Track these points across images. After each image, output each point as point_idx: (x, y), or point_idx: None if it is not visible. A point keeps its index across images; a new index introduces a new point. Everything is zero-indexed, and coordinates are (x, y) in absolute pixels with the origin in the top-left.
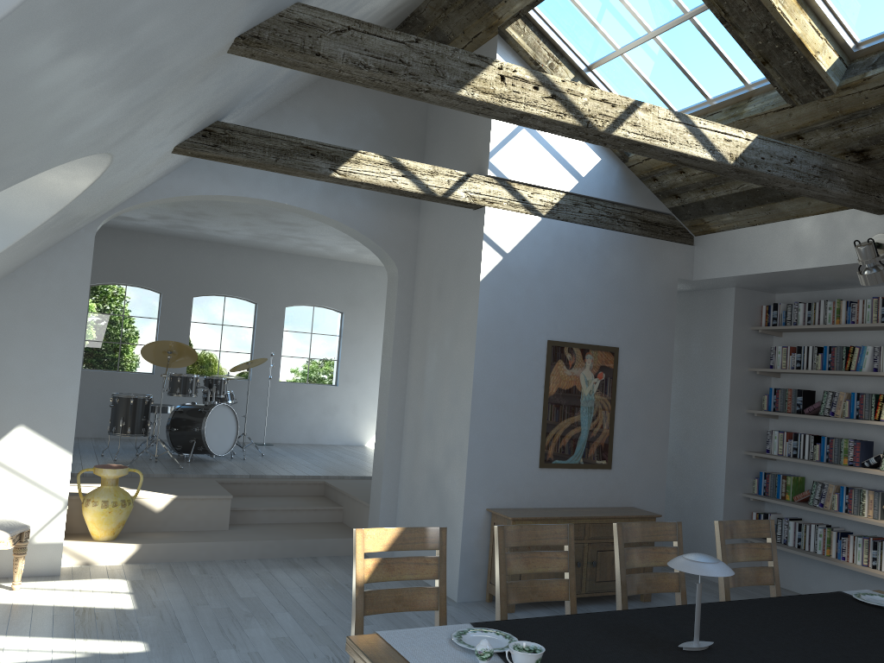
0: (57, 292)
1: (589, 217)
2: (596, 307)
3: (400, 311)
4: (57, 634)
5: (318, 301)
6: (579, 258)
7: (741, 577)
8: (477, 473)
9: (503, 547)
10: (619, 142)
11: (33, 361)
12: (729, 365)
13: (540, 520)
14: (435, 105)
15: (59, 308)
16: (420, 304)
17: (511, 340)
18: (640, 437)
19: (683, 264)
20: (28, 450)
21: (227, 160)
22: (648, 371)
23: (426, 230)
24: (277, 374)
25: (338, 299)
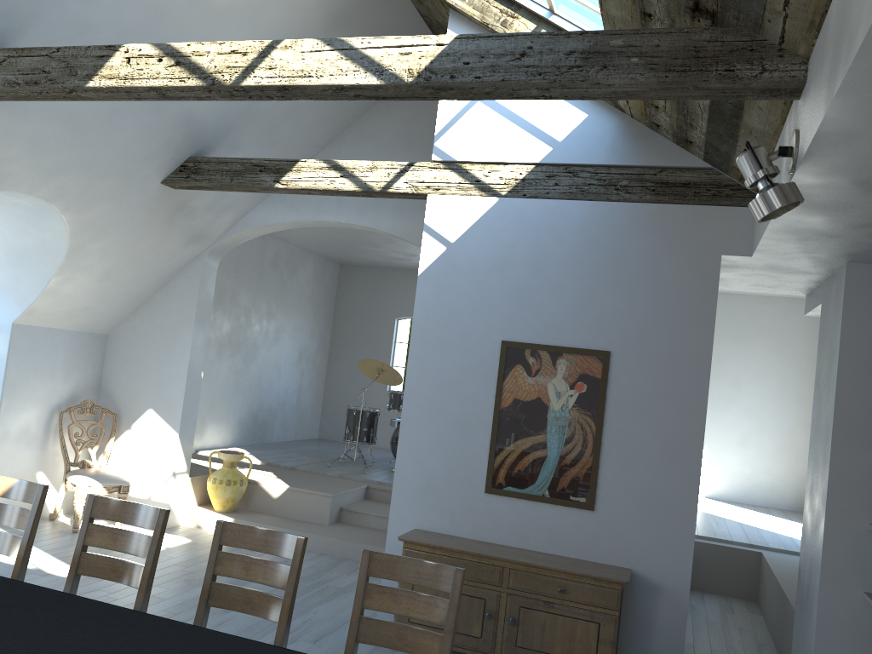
0: (177, 309)
1: (569, 190)
2: (575, 300)
3: None
4: (57, 555)
5: None
6: (551, 240)
7: (392, 637)
8: (406, 487)
9: (88, 516)
10: (267, 91)
11: (160, 361)
12: (835, 383)
13: (440, 549)
14: None
15: (177, 321)
16: None
17: (453, 340)
18: (646, 474)
19: (732, 235)
20: (153, 428)
21: (203, 187)
22: (663, 385)
23: None
24: None
25: None
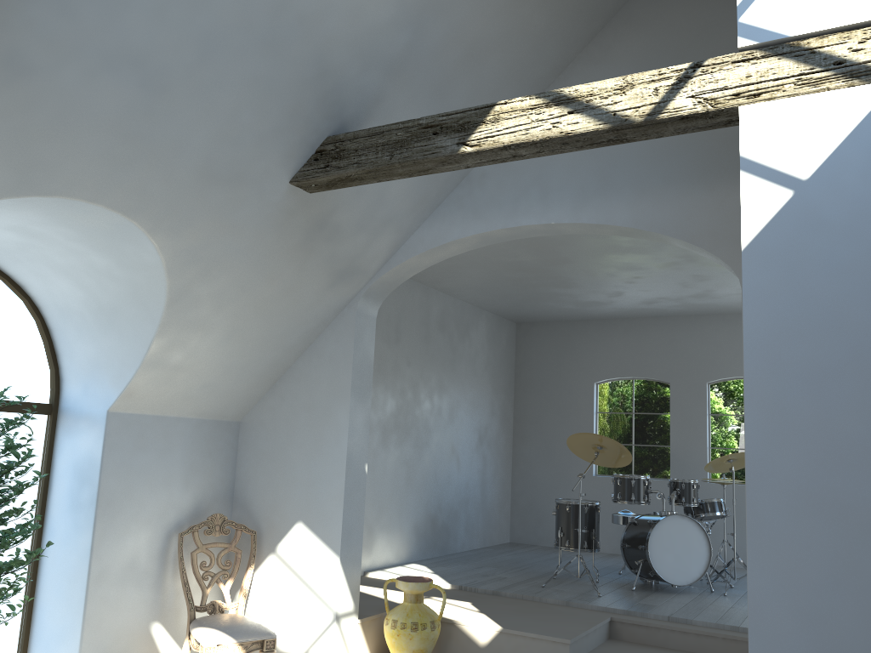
0: (326, 377)
1: None
2: None
3: None
4: None
5: None
6: None
7: None
8: None
9: None
10: None
11: (308, 452)
12: None
13: None
14: None
15: (328, 395)
16: None
17: (840, 361)
18: None
19: None
20: (304, 549)
21: (350, 179)
22: None
23: None
24: None
25: None
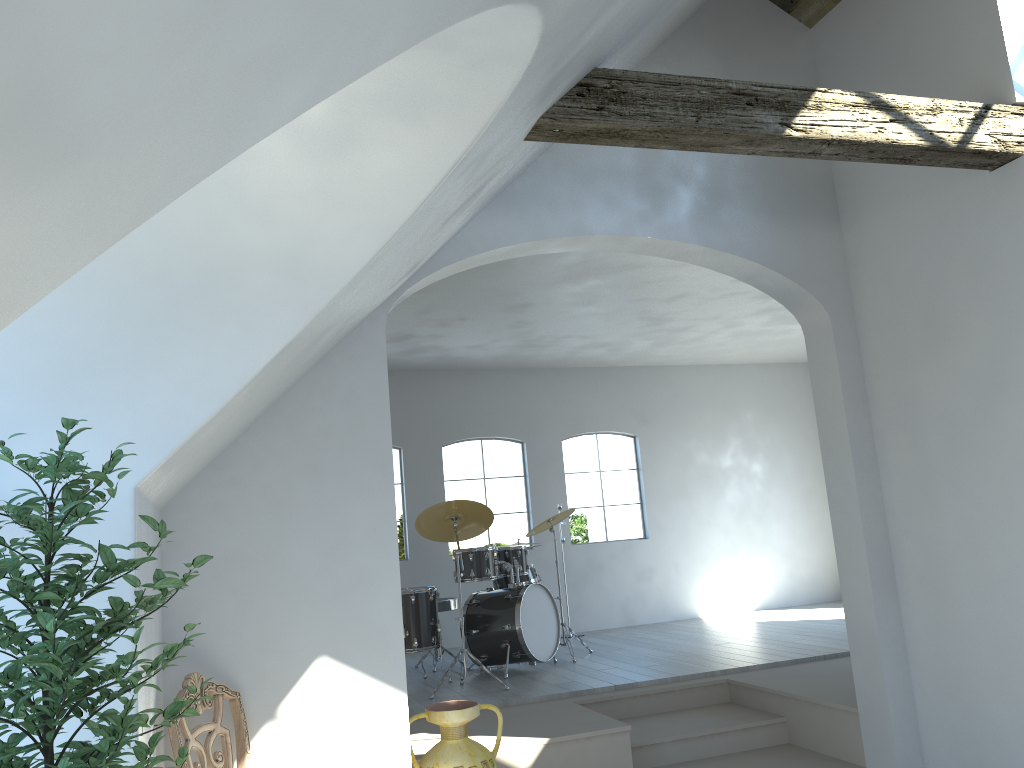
0: (343, 426)
1: None
2: None
3: (846, 379)
4: None
5: (601, 426)
6: None
7: None
8: None
9: None
10: None
11: (324, 545)
12: None
13: None
14: (833, 54)
15: (351, 452)
16: (884, 360)
17: None
18: None
19: None
20: (338, 698)
21: (616, 135)
22: None
23: (866, 243)
24: (567, 534)
25: (627, 419)
